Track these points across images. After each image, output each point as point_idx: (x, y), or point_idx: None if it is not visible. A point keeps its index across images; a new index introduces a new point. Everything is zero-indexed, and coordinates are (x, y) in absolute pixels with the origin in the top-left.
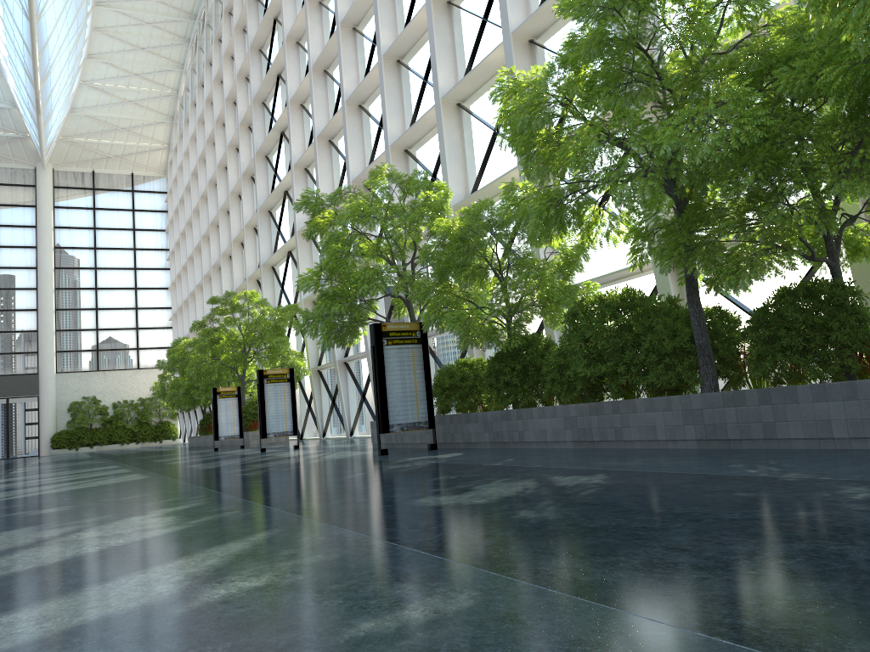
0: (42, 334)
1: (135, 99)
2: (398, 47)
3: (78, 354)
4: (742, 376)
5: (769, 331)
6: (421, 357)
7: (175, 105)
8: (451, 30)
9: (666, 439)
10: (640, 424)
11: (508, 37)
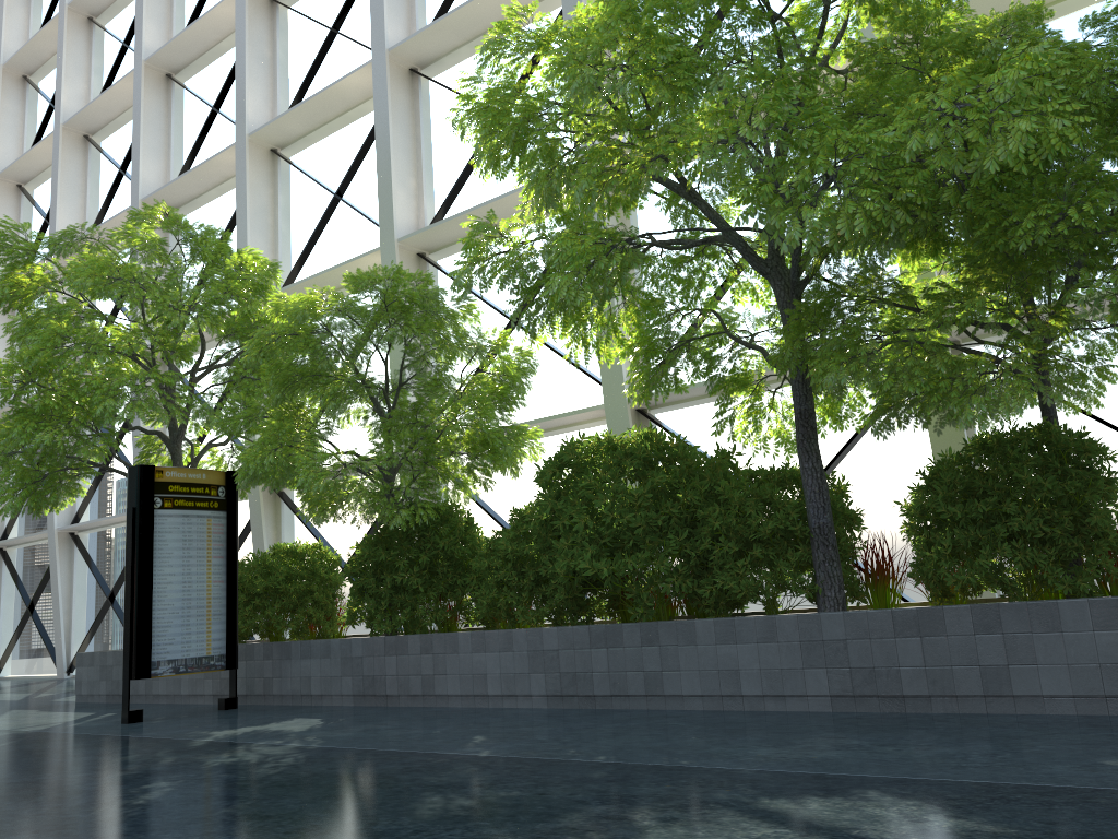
0: None
1: None
2: (173, 52)
3: None
4: (857, 584)
5: (985, 504)
6: (224, 536)
7: None
8: (272, 41)
9: (762, 693)
10: (703, 666)
11: (382, 55)
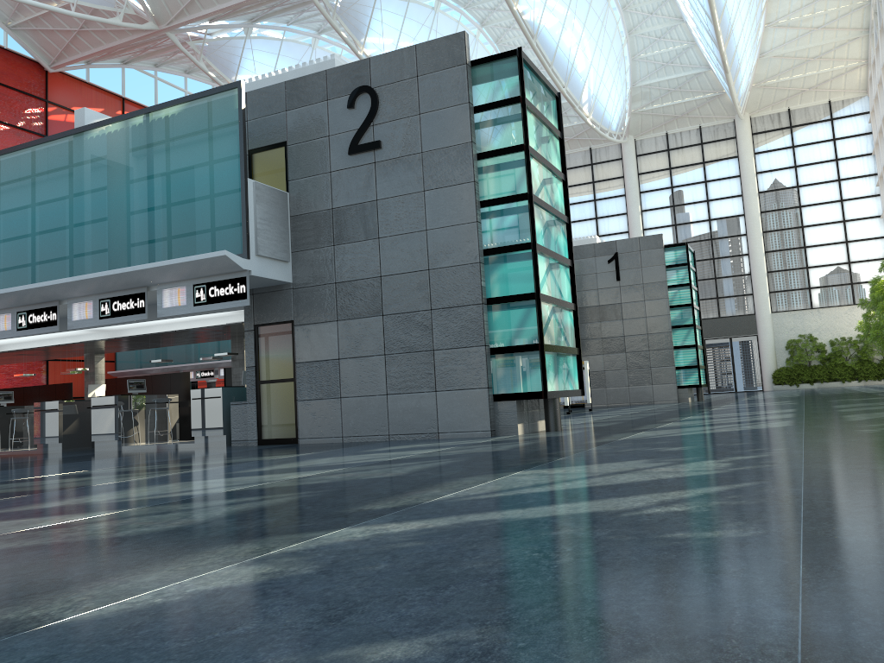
0: (754, 277)
1: (823, 23)
2: None
3: (790, 293)
4: None
5: None
6: None
7: (868, 15)
8: None
9: None
10: None
11: None
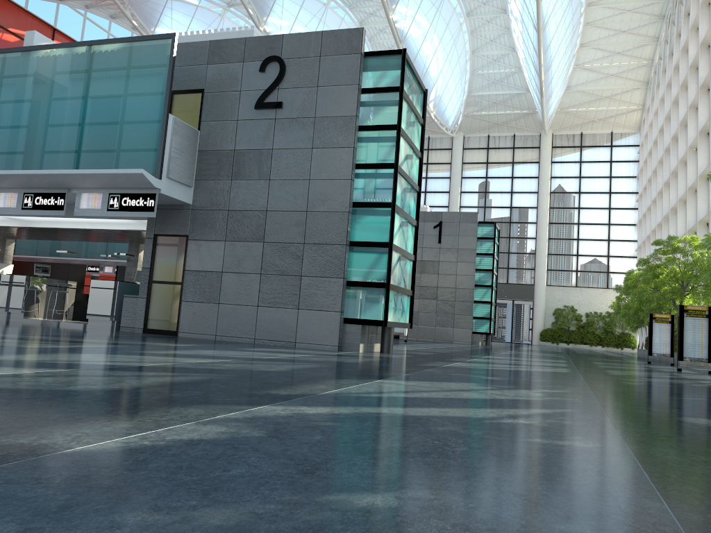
0: (537, 256)
1: (616, 73)
2: None
3: (562, 273)
4: None
5: None
6: None
7: (649, 72)
8: None
9: None
10: None
11: None
